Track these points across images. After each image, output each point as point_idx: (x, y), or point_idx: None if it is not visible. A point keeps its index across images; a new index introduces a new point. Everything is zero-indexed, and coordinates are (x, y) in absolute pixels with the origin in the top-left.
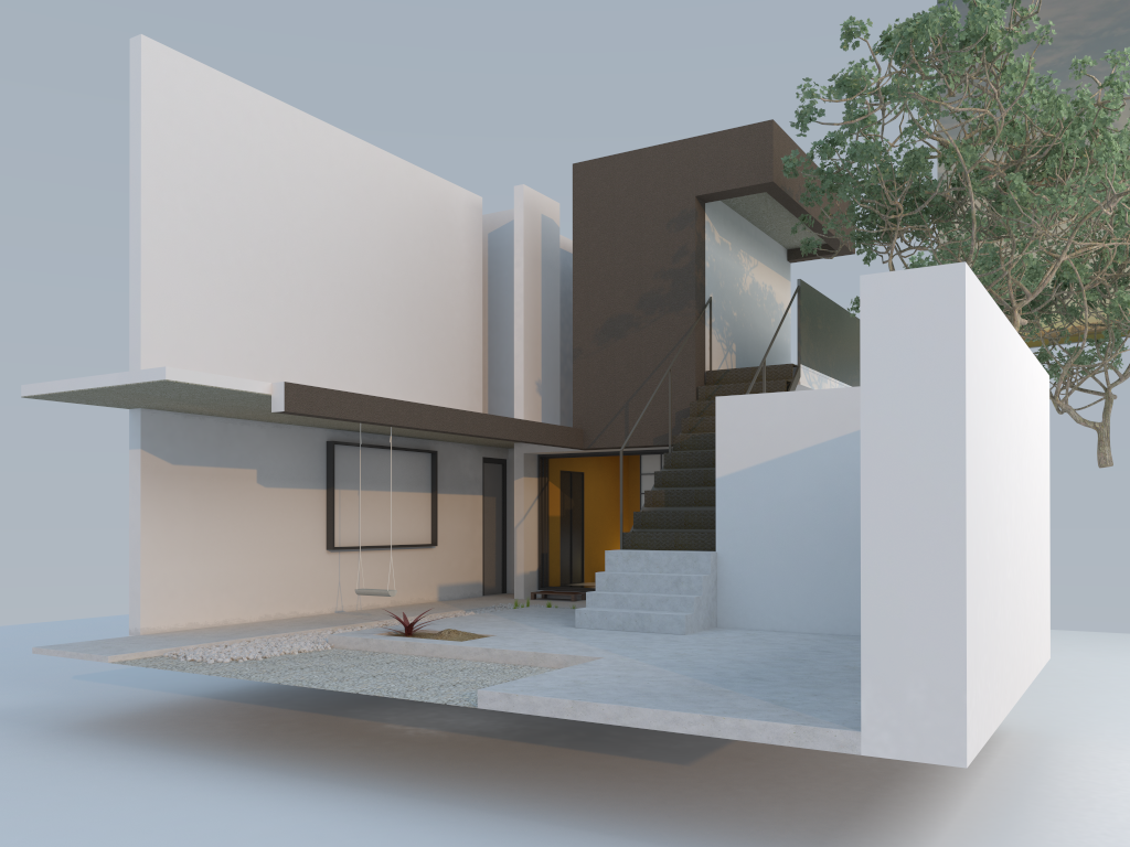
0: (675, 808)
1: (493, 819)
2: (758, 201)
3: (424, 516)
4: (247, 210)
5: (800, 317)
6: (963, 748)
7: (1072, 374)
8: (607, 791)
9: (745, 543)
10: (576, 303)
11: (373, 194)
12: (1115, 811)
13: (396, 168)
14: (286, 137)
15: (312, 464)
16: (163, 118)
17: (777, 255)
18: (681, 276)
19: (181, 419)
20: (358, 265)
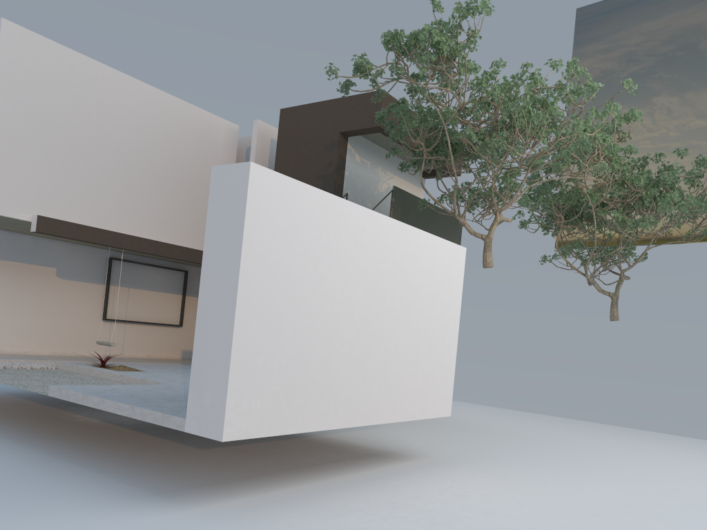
0: (152, 465)
1: (43, 457)
2: (385, 138)
3: (175, 308)
4: (65, 120)
5: (392, 208)
6: (222, 430)
7: (607, 262)
8: (132, 454)
9: None
10: None
11: (157, 118)
12: (398, 495)
13: (176, 104)
14: (97, 81)
15: (97, 269)
16: (12, 65)
17: (413, 173)
18: (327, 178)
19: (6, 234)
20: (142, 158)
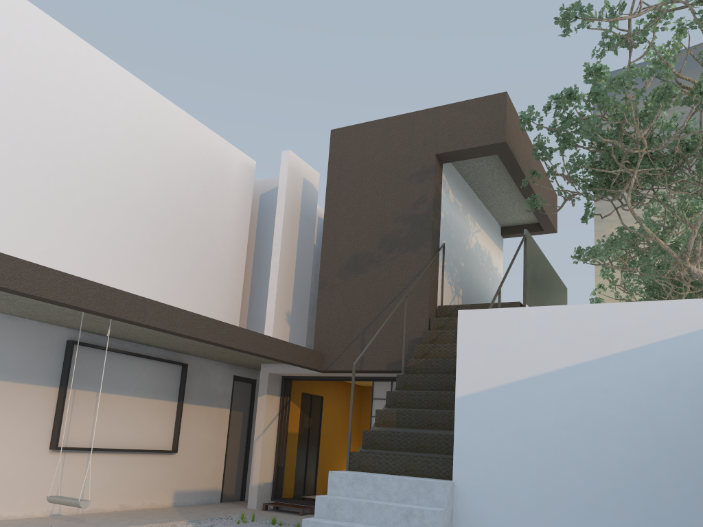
0: None
1: None
2: (487, 170)
3: (167, 423)
4: (9, 108)
5: (526, 262)
6: None
7: None
8: None
9: (487, 473)
10: (325, 243)
11: (152, 131)
12: None
13: (178, 117)
14: (66, 58)
15: (46, 361)
16: None
17: (494, 228)
18: (419, 220)
19: None
20: (127, 186)
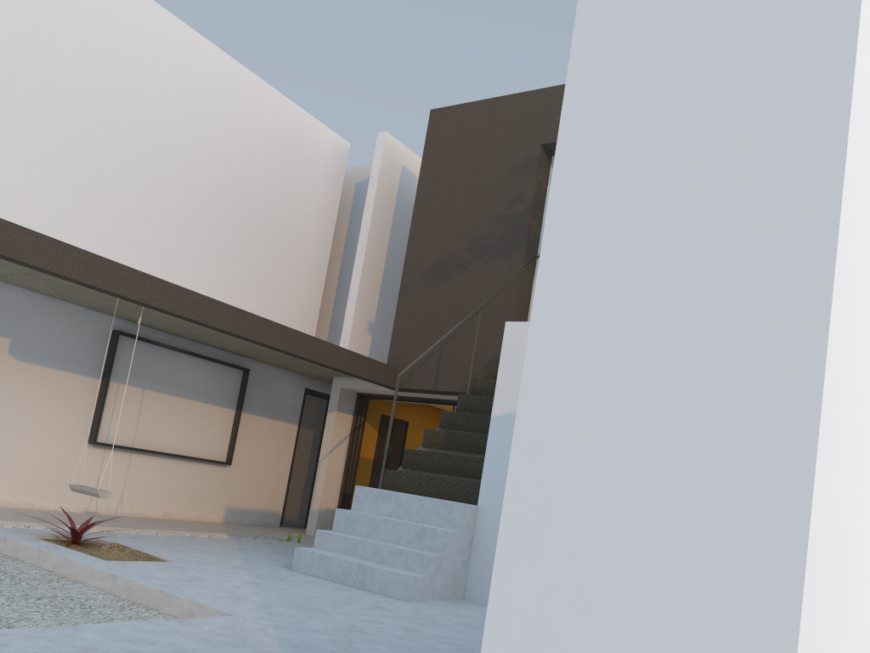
0: None
1: None
2: None
3: (222, 432)
4: (60, 72)
5: None
6: None
7: None
8: None
9: None
10: (411, 242)
11: (223, 104)
12: None
13: (256, 87)
14: (127, 18)
15: (89, 350)
16: None
17: None
18: (515, 222)
19: None
20: (190, 165)
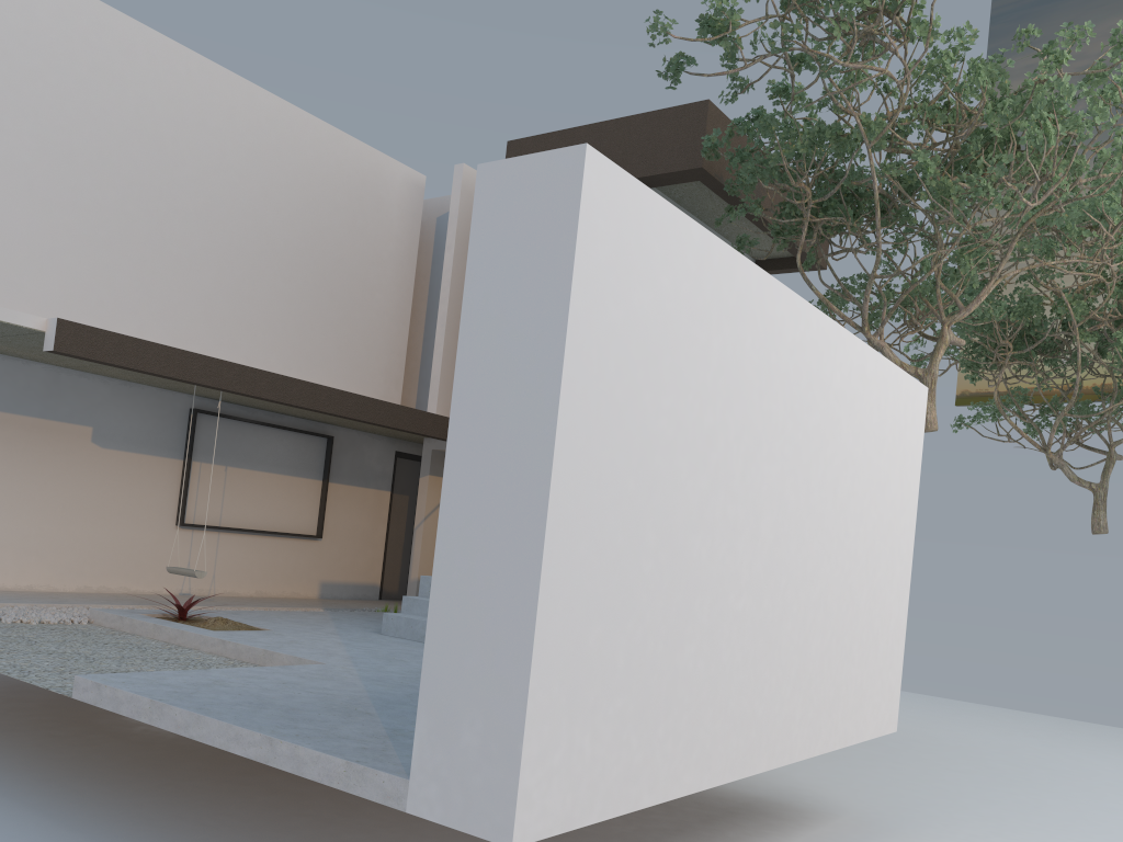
0: None
1: (59, 839)
2: (702, 195)
3: (310, 505)
4: (115, 149)
5: None
6: (511, 819)
7: (1077, 429)
8: (252, 822)
9: None
10: None
11: (283, 154)
12: None
13: (317, 130)
14: (175, 79)
15: (168, 431)
16: (15, 37)
17: None
18: None
19: None
20: (254, 226)
